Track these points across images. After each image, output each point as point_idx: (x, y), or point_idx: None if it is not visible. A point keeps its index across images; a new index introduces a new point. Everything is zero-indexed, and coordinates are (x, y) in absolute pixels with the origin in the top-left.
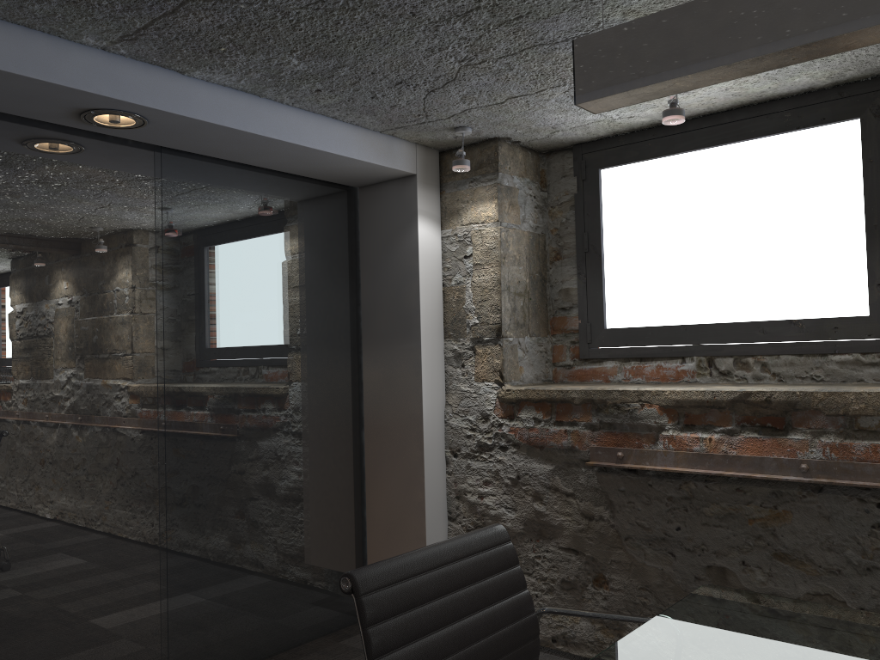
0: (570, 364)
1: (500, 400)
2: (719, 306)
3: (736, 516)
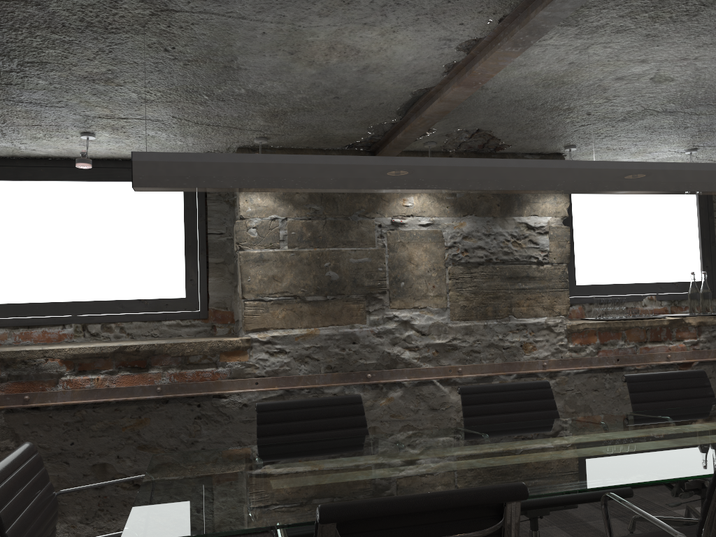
0: None
1: None
2: (92, 289)
3: (114, 427)
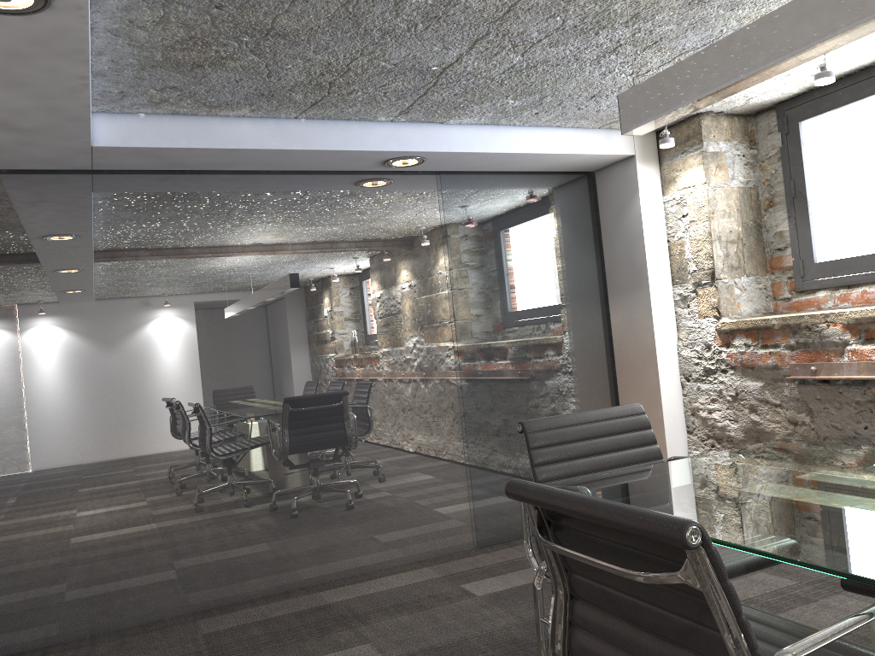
0: (788, 297)
1: (718, 331)
2: None
3: None
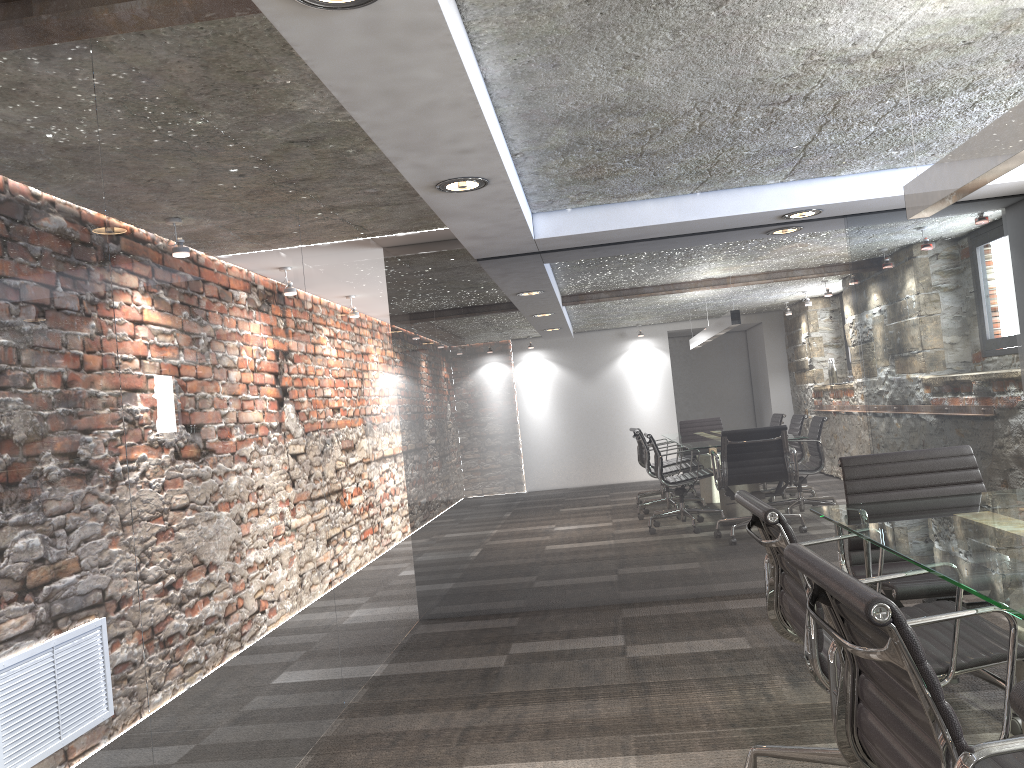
0: None
1: None
2: None
3: None
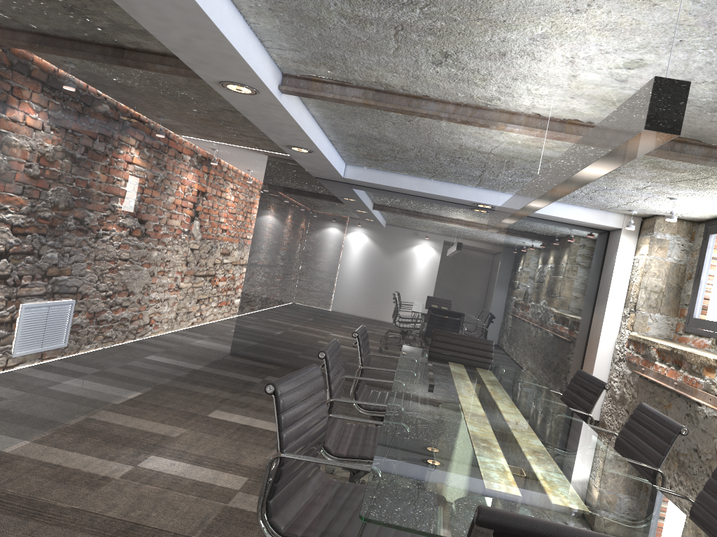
0: (681, 333)
1: (627, 338)
2: None
3: (661, 404)
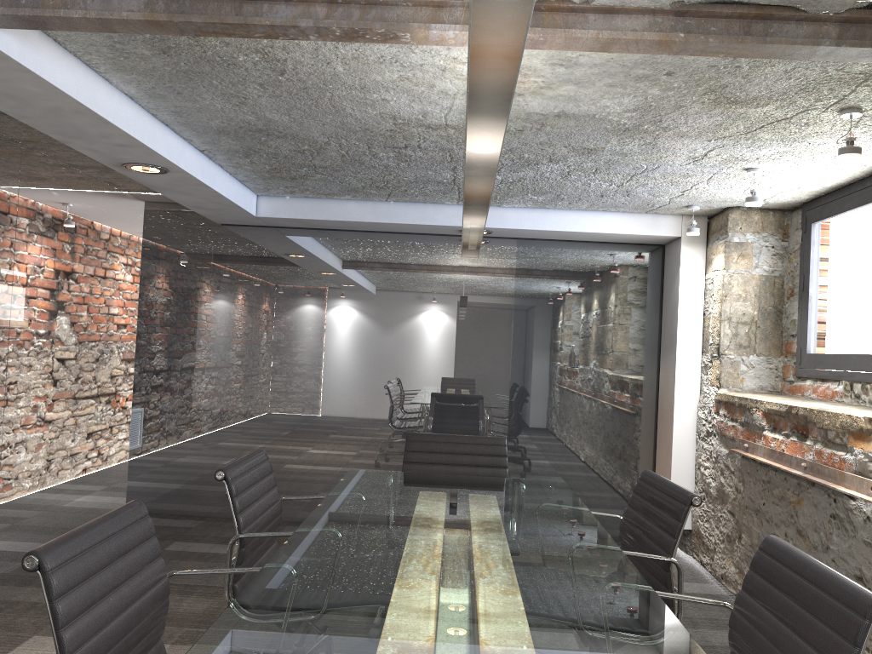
0: (792, 380)
1: (714, 400)
2: (861, 340)
3: (784, 499)
